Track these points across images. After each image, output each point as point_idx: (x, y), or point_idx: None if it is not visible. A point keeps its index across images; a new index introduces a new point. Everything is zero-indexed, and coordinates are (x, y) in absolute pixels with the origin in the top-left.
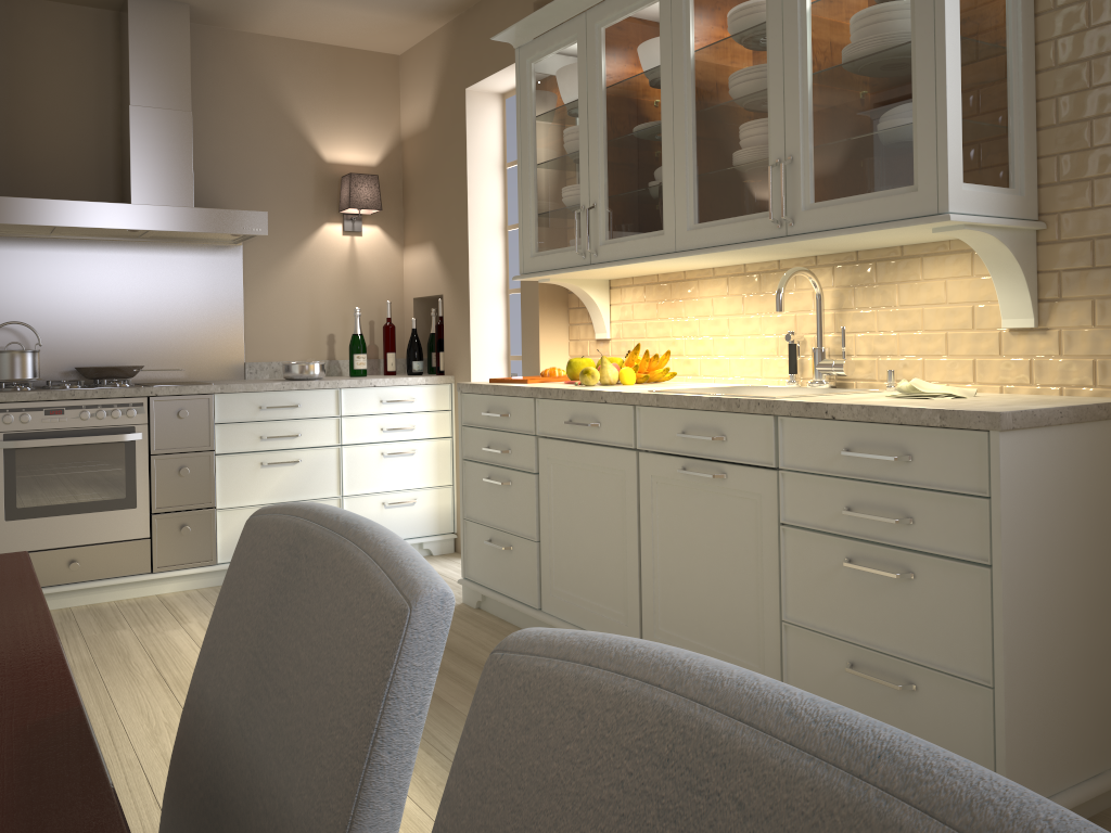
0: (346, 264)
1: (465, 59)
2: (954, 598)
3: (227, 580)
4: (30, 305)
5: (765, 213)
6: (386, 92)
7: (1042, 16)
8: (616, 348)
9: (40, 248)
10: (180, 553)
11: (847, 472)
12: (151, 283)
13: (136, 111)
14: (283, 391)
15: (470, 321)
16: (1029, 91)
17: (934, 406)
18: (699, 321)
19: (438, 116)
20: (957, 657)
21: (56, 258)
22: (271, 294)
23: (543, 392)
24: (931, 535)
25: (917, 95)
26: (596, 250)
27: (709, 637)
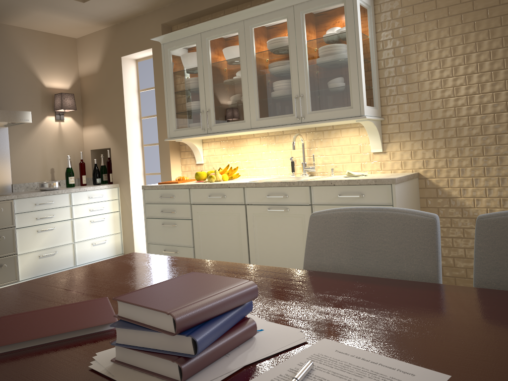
0: (57, 135)
1: (121, 44)
2: None
3: (313, 233)
4: None
5: (291, 114)
6: (71, 55)
7: (379, 52)
8: (207, 167)
9: None
10: (1, 278)
11: (340, 202)
12: None
13: None
14: (46, 195)
15: (128, 159)
16: (377, 75)
17: (369, 178)
18: (247, 154)
19: (104, 68)
20: None
21: None
22: (23, 150)
23: (194, 185)
24: None
25: (351, 77)
26: (210, 128)
27: None
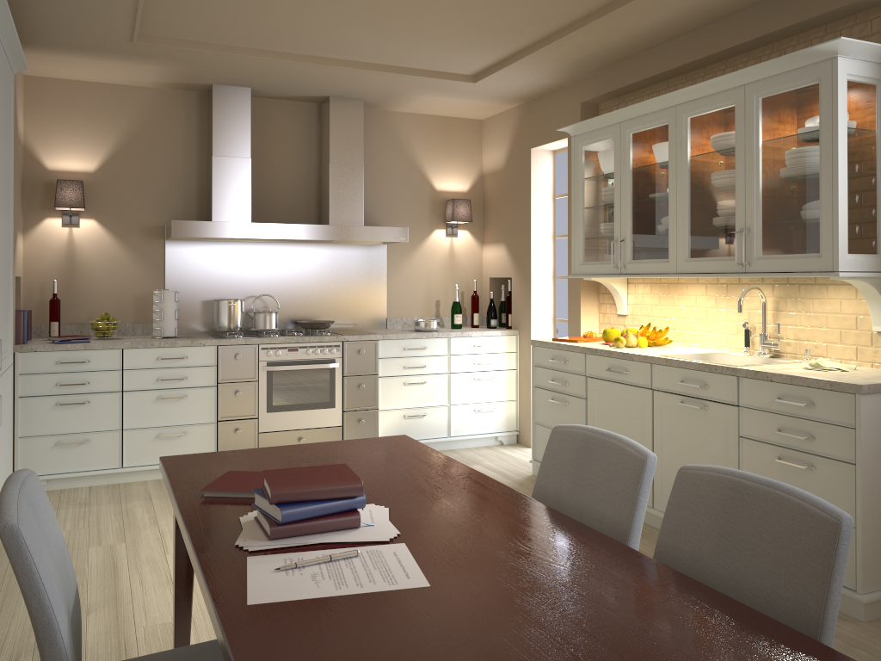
0: (447, 255)
1: (531, 129)
2: (835, 480)
3: (548, 450)
4: (269, 283)
5: (732, 257)
6: (474, 144)
7: None
8: (631, 321)
9: (275, 249)
10: (358, 436)
11: (778, 410)
12: (334, 269)
13: (333, 166)
14: (417, 338)
15: (531, 296)
16: None
17: (827, 378)
18: (687, 309)
19: (510, 163)
20: None
21: (283, 254)
22: (403, 275)
23: (591, 350)
24: (824, 446)
25: (822, 205)
26: (624, 265)
27: None
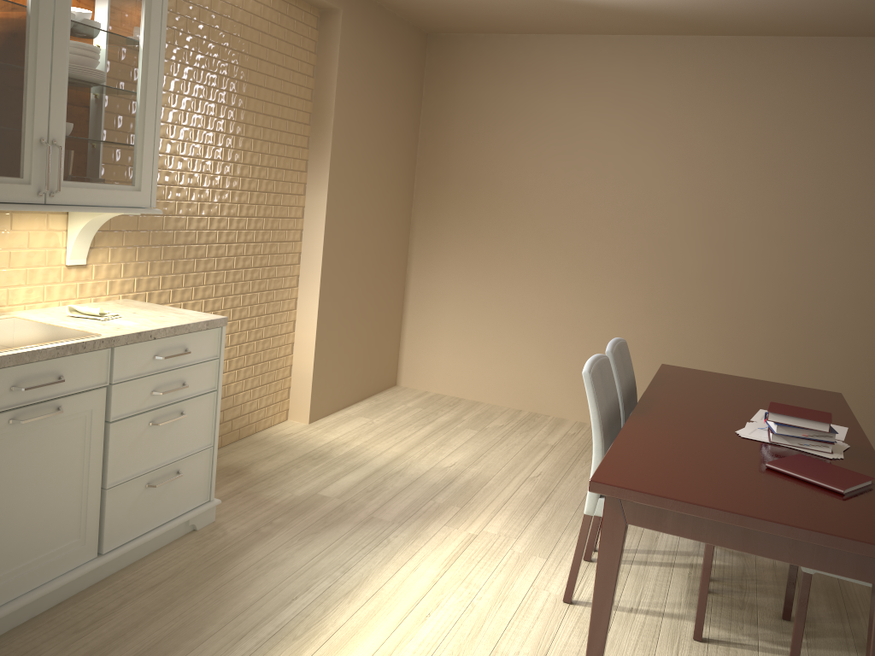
0: None
1: None
2: (199, 413)
3: (596, 388)
4: None
5: (19, 179)
6: None
7: None
8: None
9: None
10: None
11: (154, 369)
12: None
13: None
14: None
15: None
16: None
17: (187, 319)
18: None
19: None
20: (198, 442)
21: None
22: None
23: None
24: (193, 387)
25: (145, 132)
26: None
27: (28, 553)
